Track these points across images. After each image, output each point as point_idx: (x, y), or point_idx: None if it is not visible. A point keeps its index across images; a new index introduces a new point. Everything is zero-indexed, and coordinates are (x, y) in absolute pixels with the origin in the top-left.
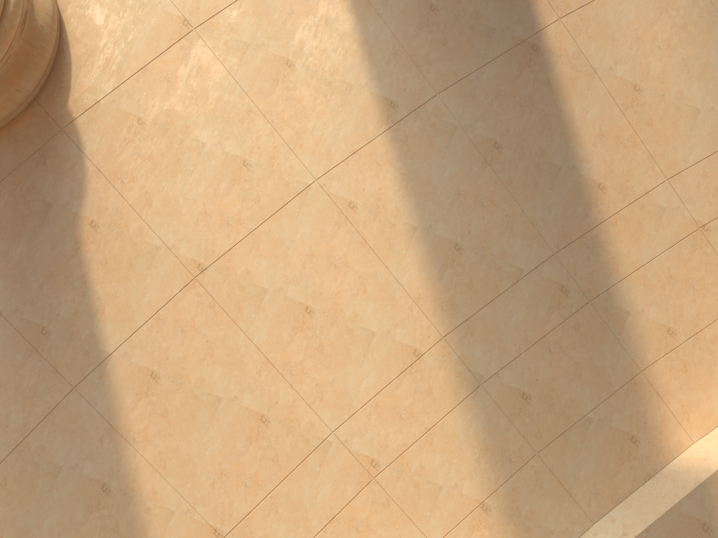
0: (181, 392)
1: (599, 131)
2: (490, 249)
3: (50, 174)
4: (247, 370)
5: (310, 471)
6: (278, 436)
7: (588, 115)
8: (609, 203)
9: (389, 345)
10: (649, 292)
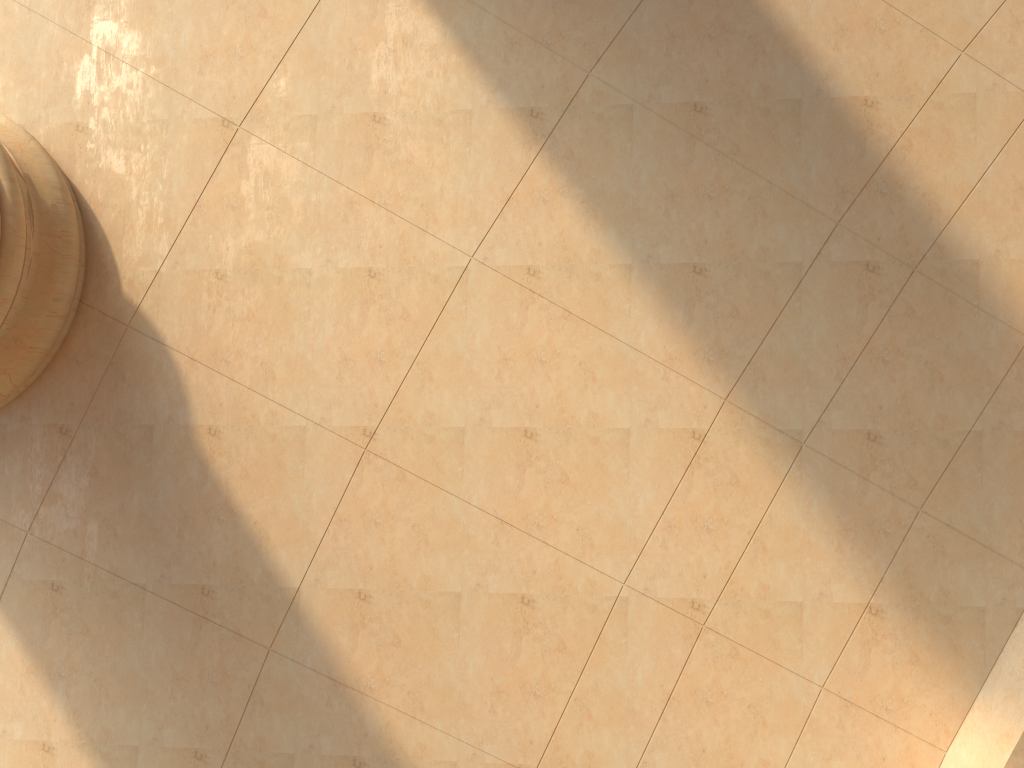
0: (405, 605)
1: (837, 25)
2: (744, 253)
3: (136, 388)
4: (480, 544)
5: (615, 647)
6: (554, 616)
7: (812, 10)
8: (890, 120)
9: (655, 438)
10: (998, 221)
